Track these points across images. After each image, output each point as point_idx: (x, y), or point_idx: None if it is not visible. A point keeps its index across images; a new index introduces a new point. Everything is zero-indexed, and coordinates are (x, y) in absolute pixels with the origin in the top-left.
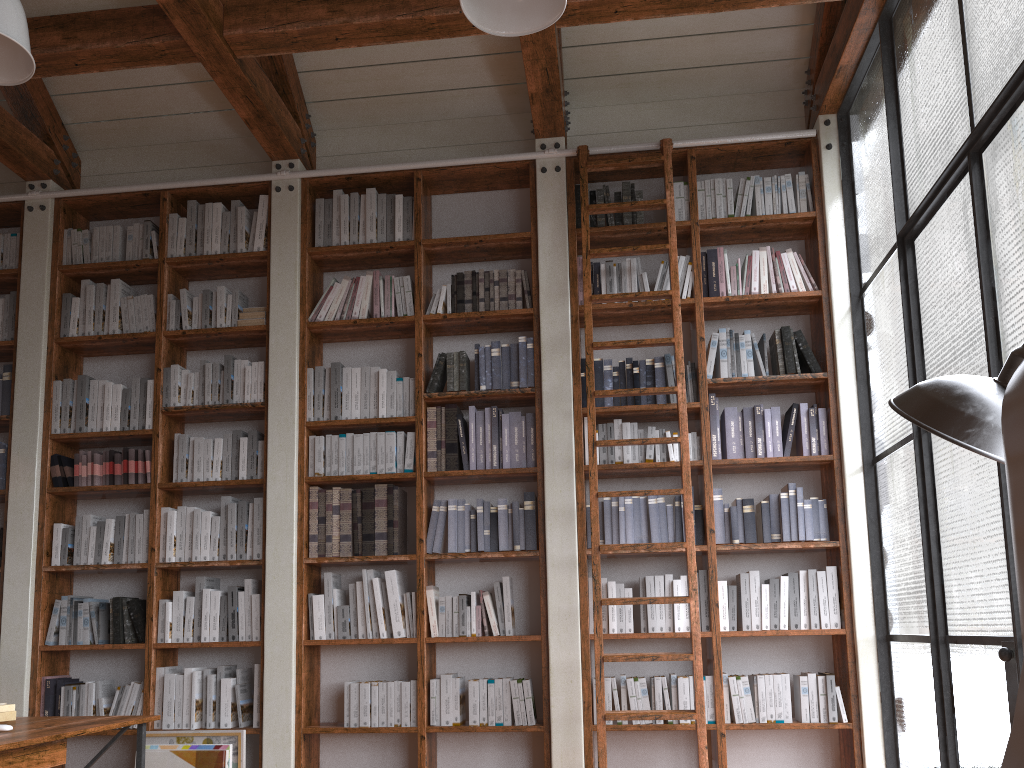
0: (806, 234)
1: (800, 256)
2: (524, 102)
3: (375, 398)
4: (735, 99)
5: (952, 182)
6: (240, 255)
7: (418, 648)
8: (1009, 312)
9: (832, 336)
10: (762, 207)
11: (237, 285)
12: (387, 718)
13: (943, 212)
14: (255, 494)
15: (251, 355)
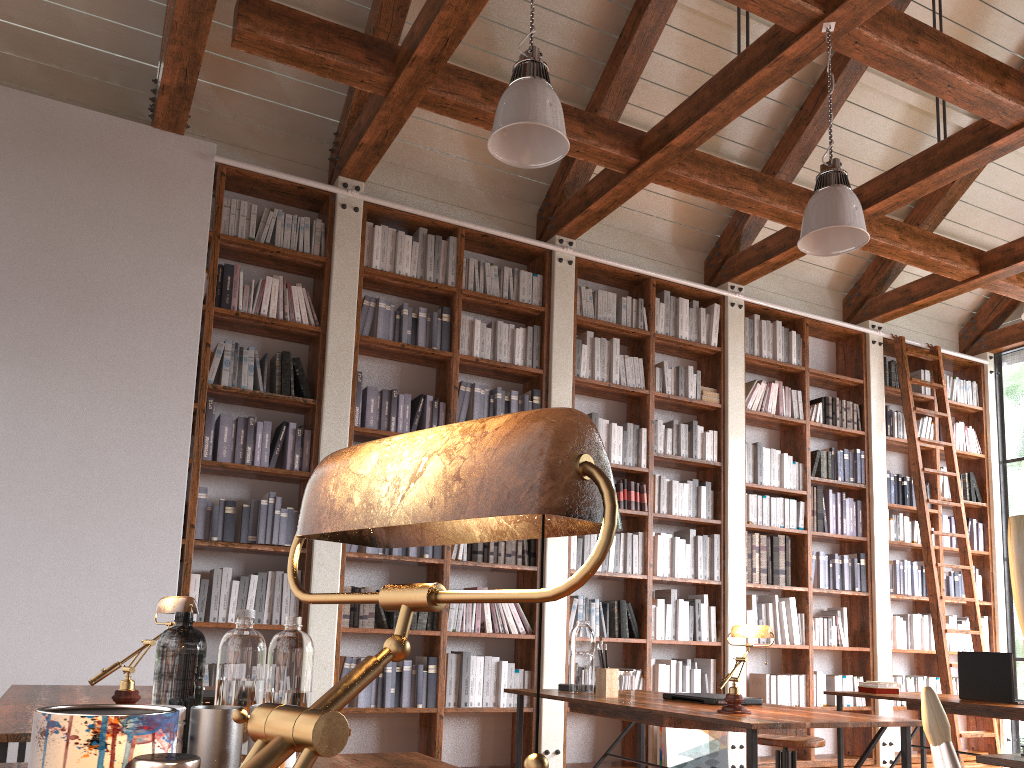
0: (960, 415)
1: (975, 432)
2: (839, 285)
3: (778, 473)
4: (931, 321)
5: None
6: (704, 346)
7: (809, 652)
8: None
9: (989, 483)
10: (959, 397)
11: (665, 360)
12: (791, 700)
13: None
14: (678, 527)
15: (675, 418)
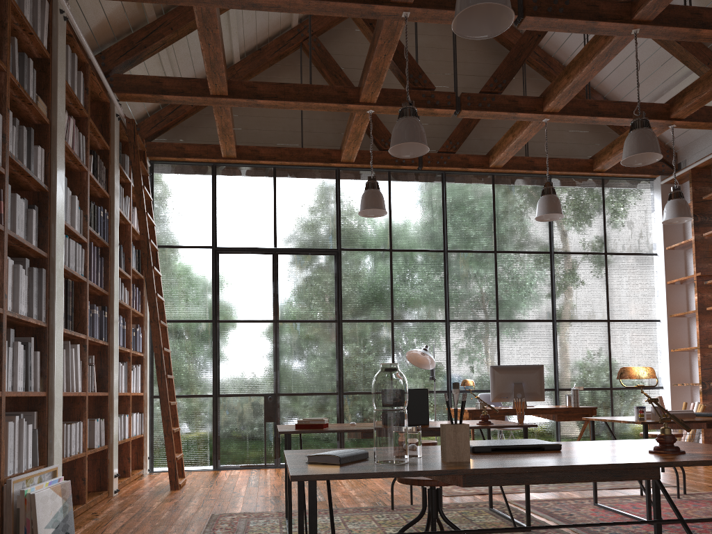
0: None
1: None
2: None
3: (70, 215)
4: None
5: (258, 252)
6: (41, 43)
7: (86, 399)
8: (286, 304)
9: None
10: None
11: None
12: (76, 448)
13: (247, 256)
14: None
15: None
